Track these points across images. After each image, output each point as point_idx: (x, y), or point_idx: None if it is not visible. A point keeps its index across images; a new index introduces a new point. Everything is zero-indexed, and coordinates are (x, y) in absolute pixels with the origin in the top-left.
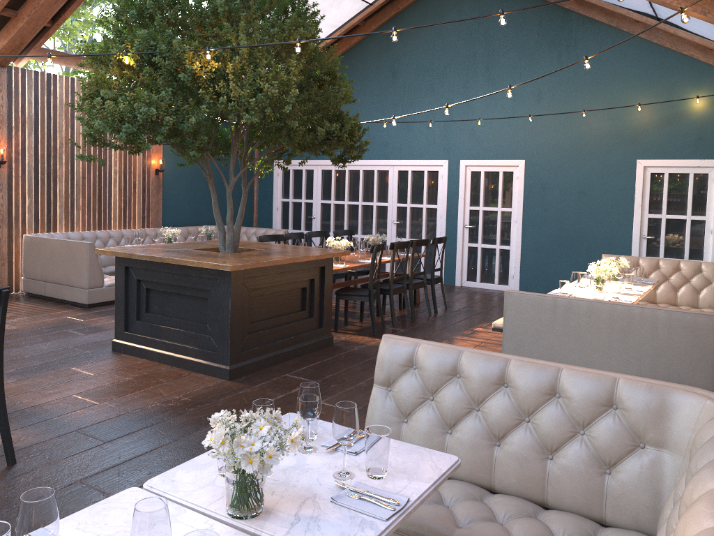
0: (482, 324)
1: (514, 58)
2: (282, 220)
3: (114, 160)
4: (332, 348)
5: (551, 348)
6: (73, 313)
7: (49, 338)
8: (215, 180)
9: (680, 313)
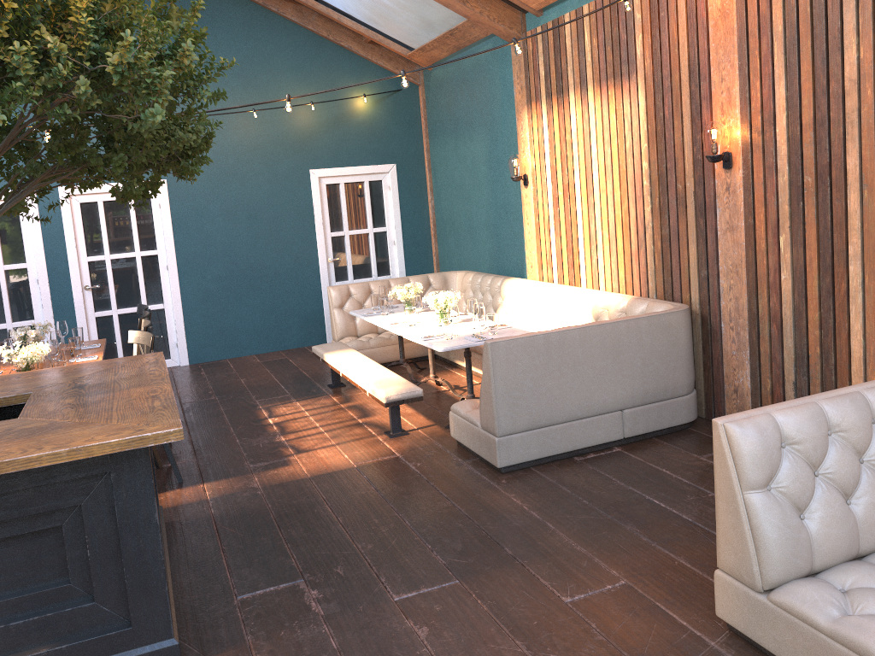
0: (260, 413)
1: None
2: None
3: None
4: (180, 528)
5: (550, 395)
6: None
7: None
8: None
9: (657, 316)
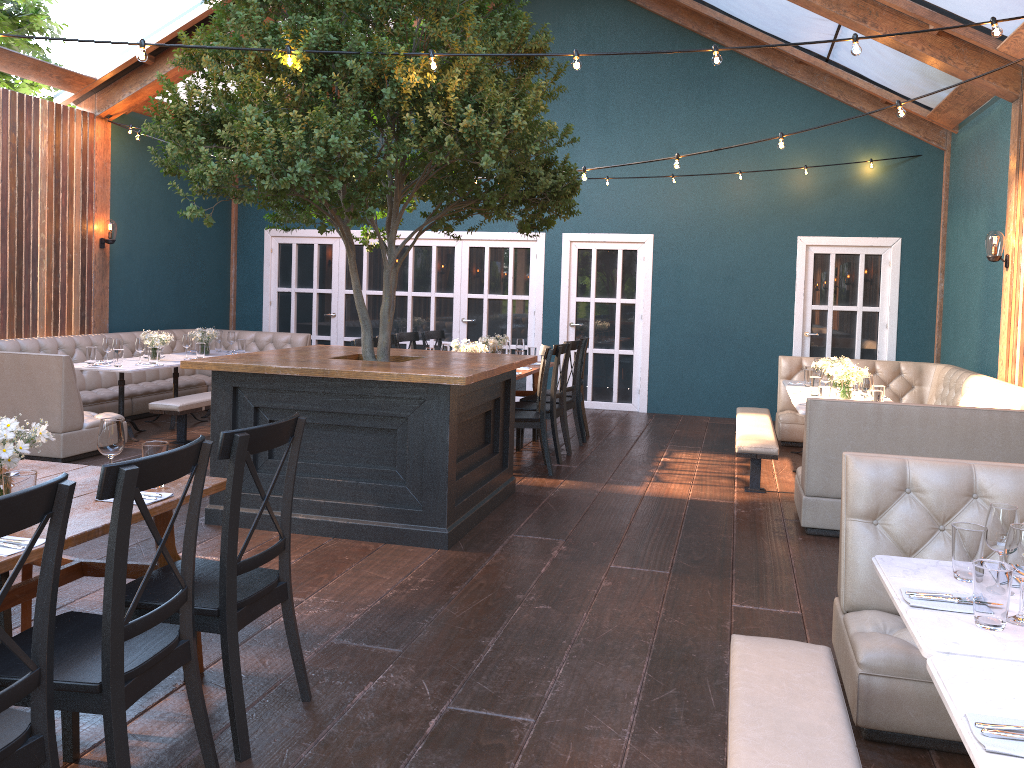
0: (660, 453)
1: (638, 99)
2: (279, 321)
3: (41, 222)
4: (521, 496)
5: None
6: None
7: None
8: (180, 258)
9: None
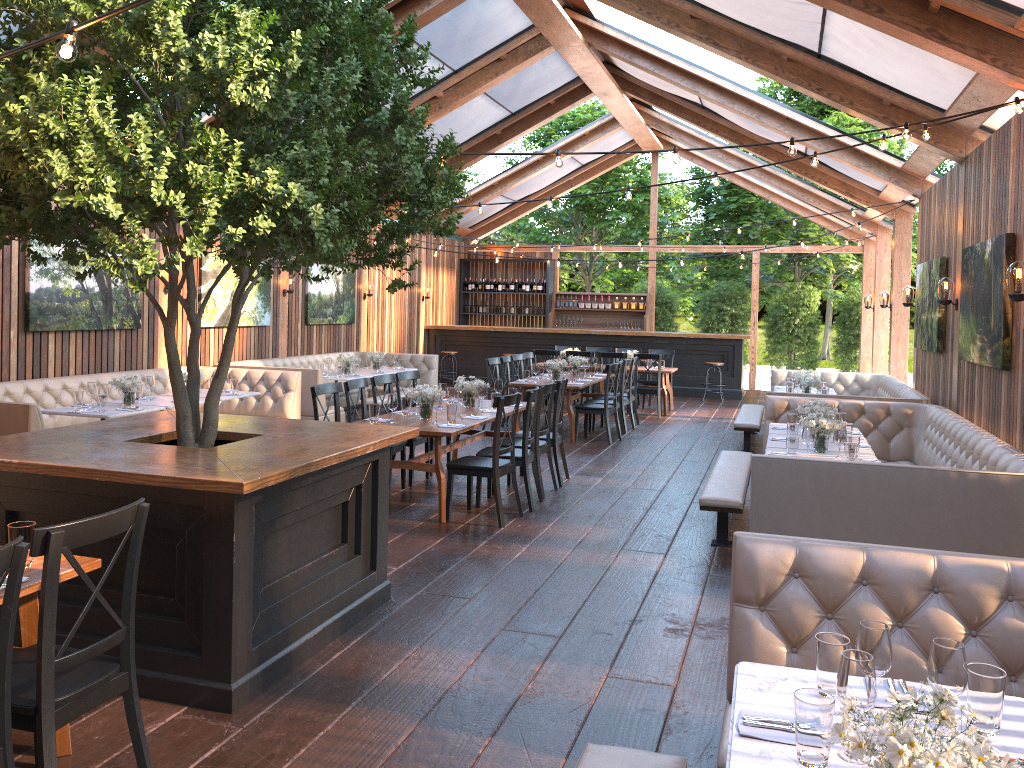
0: None
1: None
2: None
3: None
4: None
5: None
6: (703, 707)
7: (545, 613)
8: None
9: None
